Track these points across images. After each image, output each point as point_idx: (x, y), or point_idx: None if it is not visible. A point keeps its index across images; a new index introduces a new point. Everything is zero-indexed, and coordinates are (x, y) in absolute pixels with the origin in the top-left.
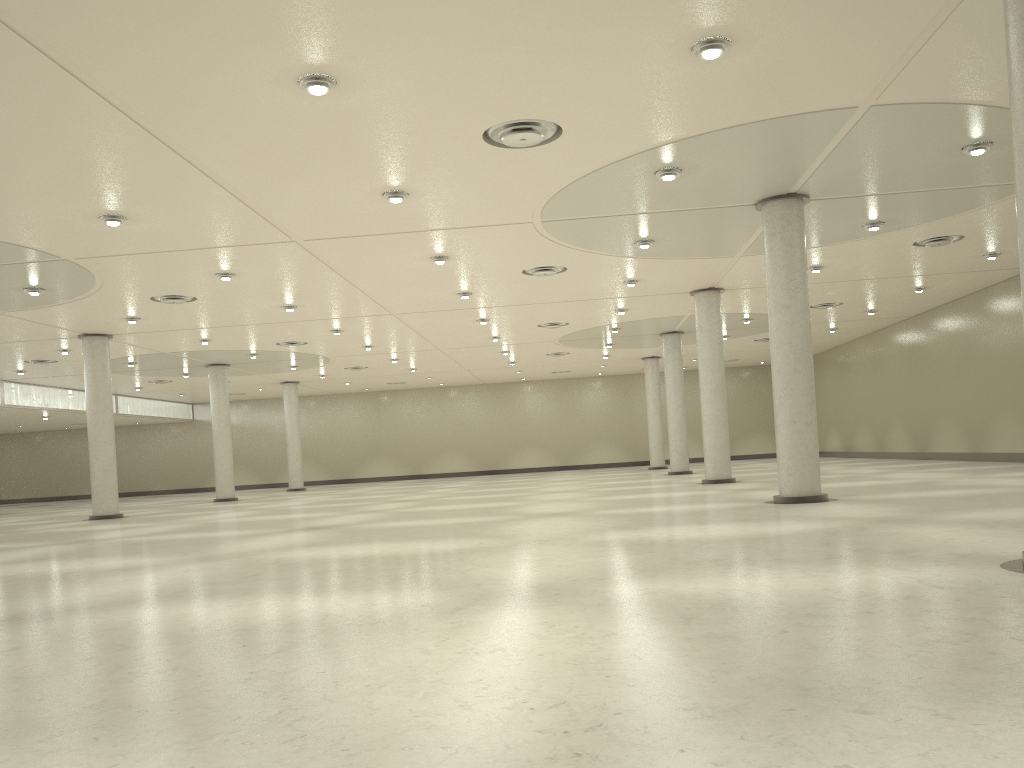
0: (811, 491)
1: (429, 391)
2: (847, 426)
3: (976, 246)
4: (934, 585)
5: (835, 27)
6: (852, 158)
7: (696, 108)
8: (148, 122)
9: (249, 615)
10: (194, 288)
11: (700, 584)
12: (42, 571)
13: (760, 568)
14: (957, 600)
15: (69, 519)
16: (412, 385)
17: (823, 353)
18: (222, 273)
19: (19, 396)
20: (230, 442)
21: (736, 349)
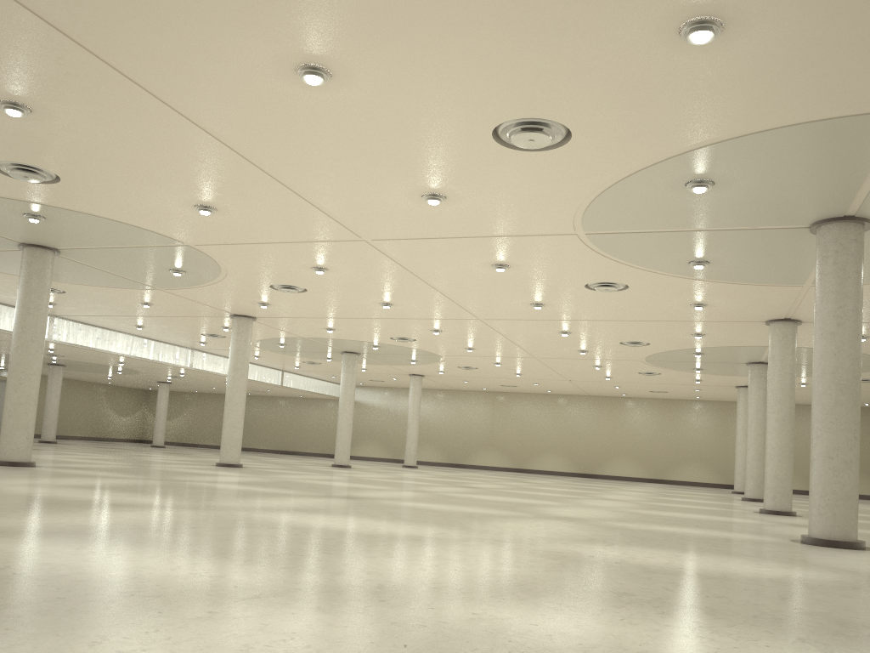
0: (844, 536)
1: (539, 396)
2: None
3: None
4: None
5: (848, 2)
6: None
7: (708, 108)
8: (190, 114)
9: (80, 564)
10: (300, 280)
11: (551, 620)
12: (69, 496)
13: (655, 614)
14: None
15: (204, 463)
16: (523, 389)
17: None
18: (316, 267)
19: (204, 363)
20: (351, 418)
21: None
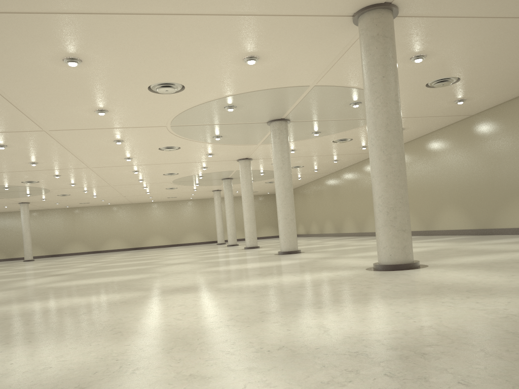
0: (294, 248)
1: (102, 207)
2: (307, 222)
3: (357, 143)
4: (342, 276)
5: (300, 56)
6: (307, 105)
7: (244, 82)
8: None
9: (57, 305)
10: None
11: (255, 281)
12: None
13: (277, 275)
14: (350, 279)
15: None
16: (93, 204)
17: (295, 189)
18: None
19: None
20: None
21: (257, 186)
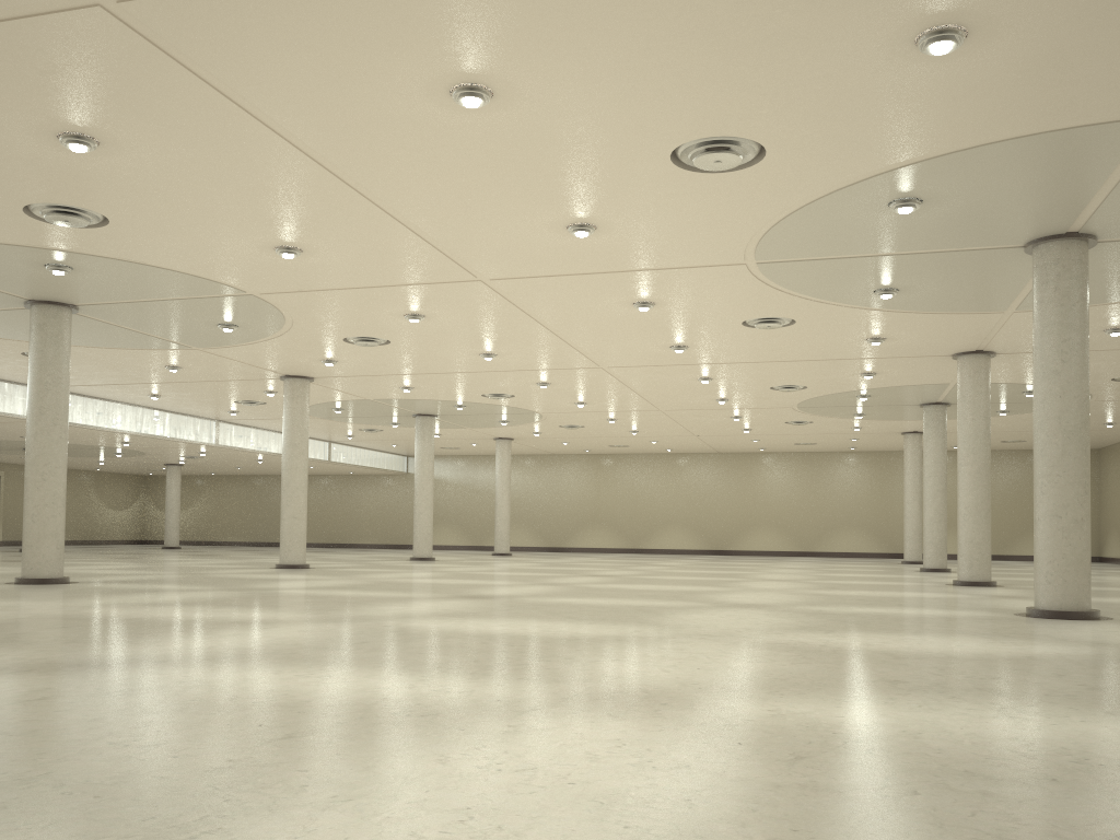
0: (1076, 605)
1: (655, 457)
2: None
3: None
4: None
5: (1110, 8)
6: None
7: (931, 121)
8: (302, 142)
9: (306, 689)
10: (385, 330)
11: (852, 711)
12: (170, 616)
13: (946, 698)
14: None
15: (258, 565)
16: (636, 449)
17: None
18: (410, 314)
19: (233, 437)
20: (431, 498)
21: (1020, 428)
